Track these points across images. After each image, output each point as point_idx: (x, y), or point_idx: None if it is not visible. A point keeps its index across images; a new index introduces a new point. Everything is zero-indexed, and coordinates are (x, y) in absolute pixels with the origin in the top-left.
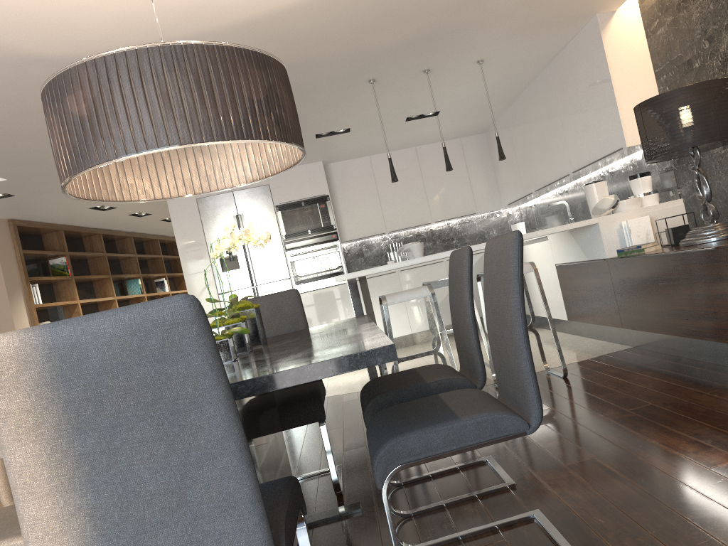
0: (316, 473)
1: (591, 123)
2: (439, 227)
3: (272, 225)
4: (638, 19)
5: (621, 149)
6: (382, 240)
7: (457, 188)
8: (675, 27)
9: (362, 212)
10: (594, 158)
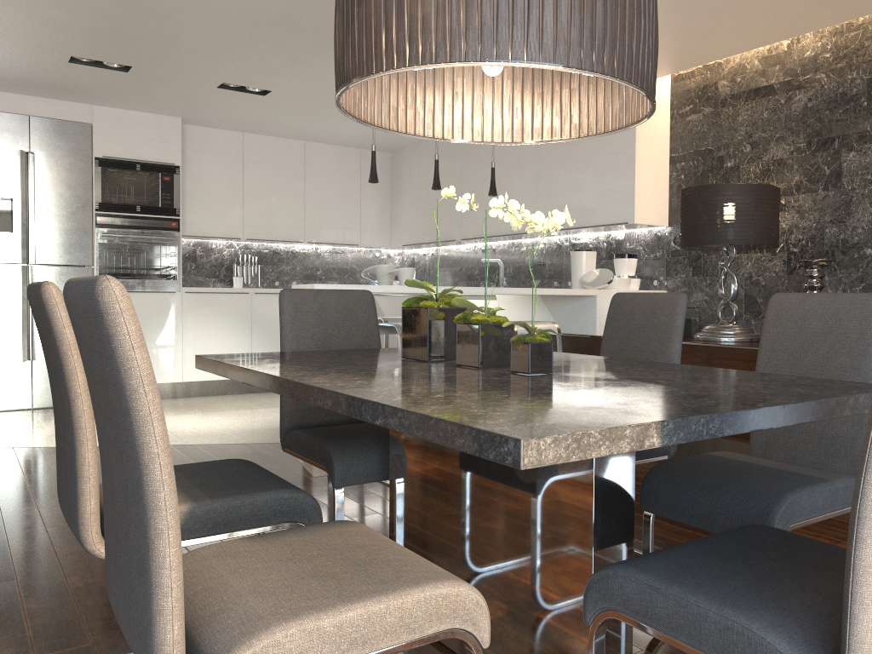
0: None
1: (586, 185)
2: (305, 249)
3: (83, 184)
4: (667, 97)
5: (624, 224)
6: (227, 247)
7: (344, 209)
8: (712, 119)
9: (216, 204)
10: (579, 224)
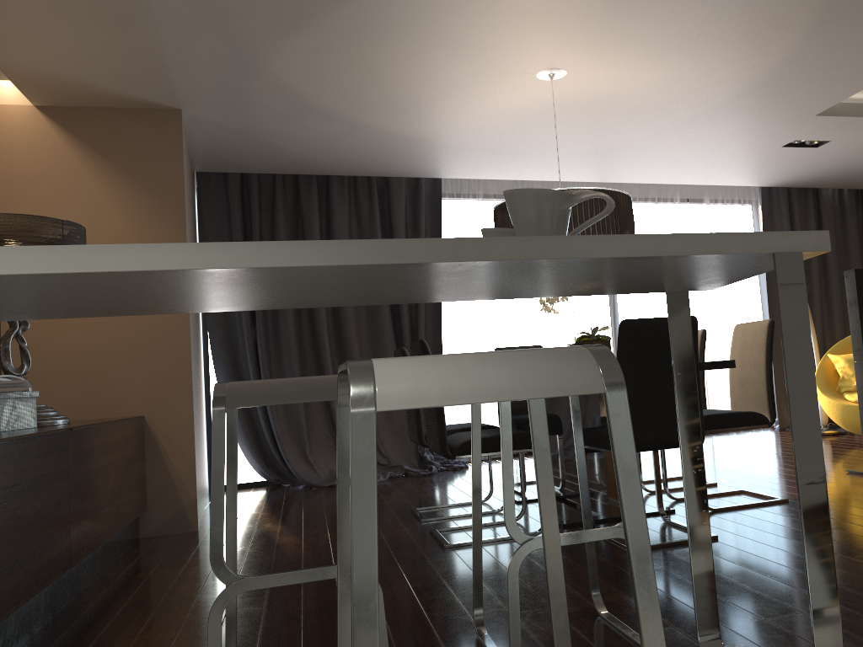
0: (656, 543)
1: None
2: None
3: None
4: None
5: None
6: None
7: None
8: None
9: None
10: None
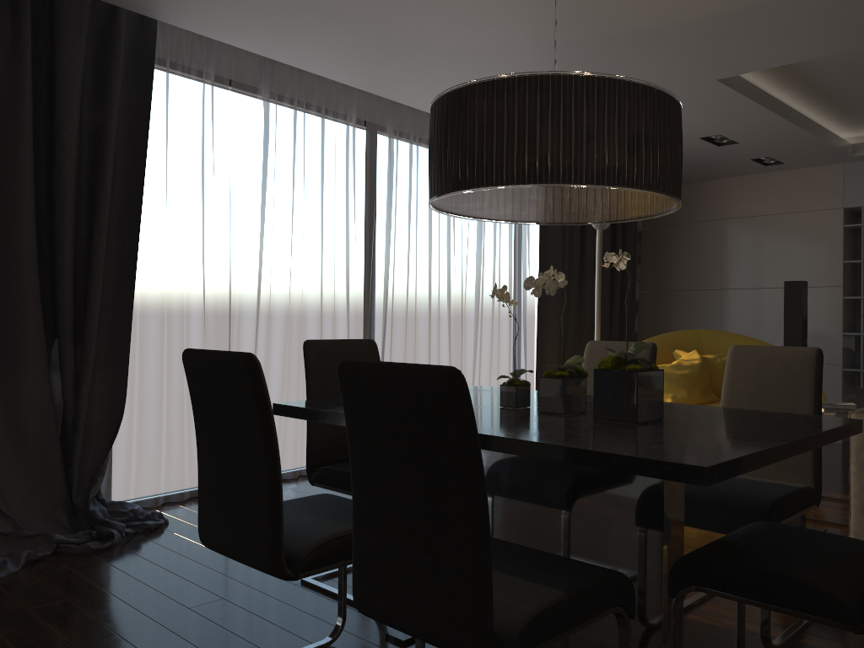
0: None
1: None
2: None
3: None
4: None
5: None
6: None
7: None
8: None
9: None
10: None
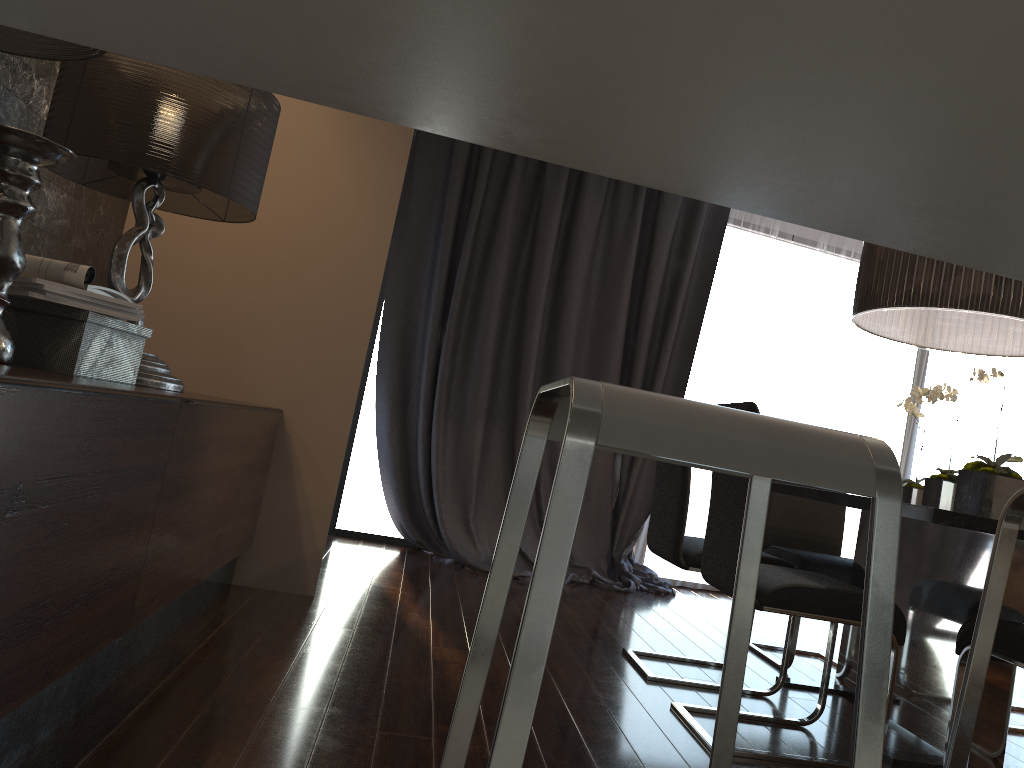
0: None
1: None
2: None
3: None
4: None
5: None
6: None
7: None
8: None
9: None
10: None
